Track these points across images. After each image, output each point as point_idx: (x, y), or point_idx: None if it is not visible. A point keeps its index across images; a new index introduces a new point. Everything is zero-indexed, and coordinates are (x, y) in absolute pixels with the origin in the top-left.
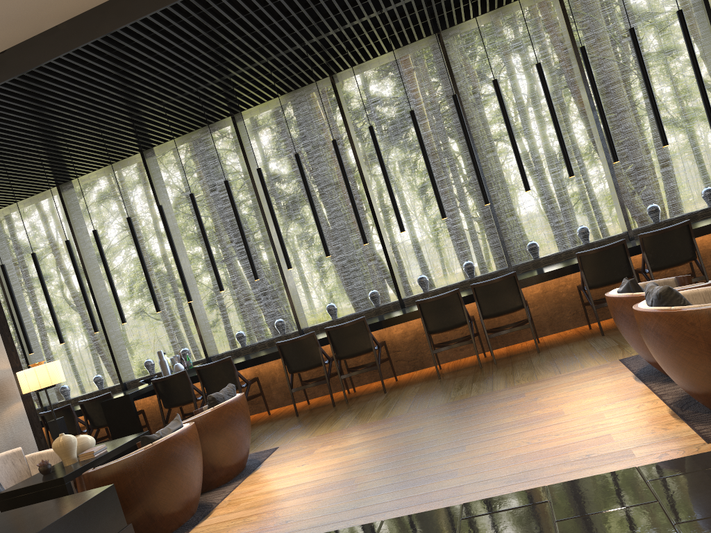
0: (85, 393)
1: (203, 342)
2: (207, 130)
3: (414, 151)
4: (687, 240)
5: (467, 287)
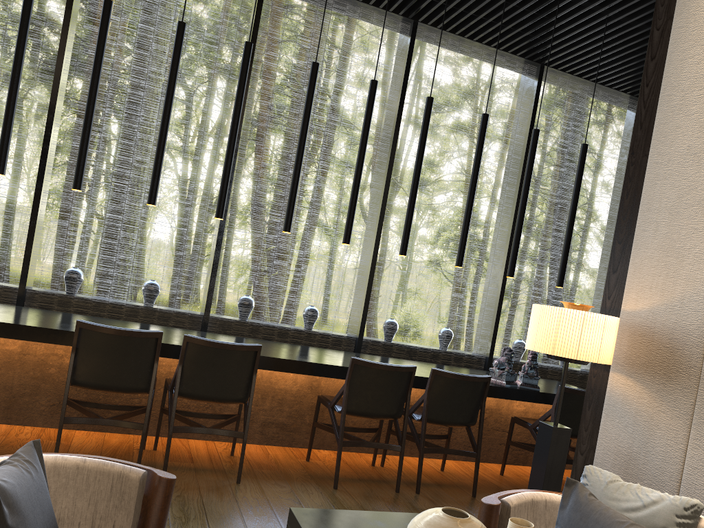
0: None
1: None
2: None
3: (65, 105)
4: (247, 372)
5: None
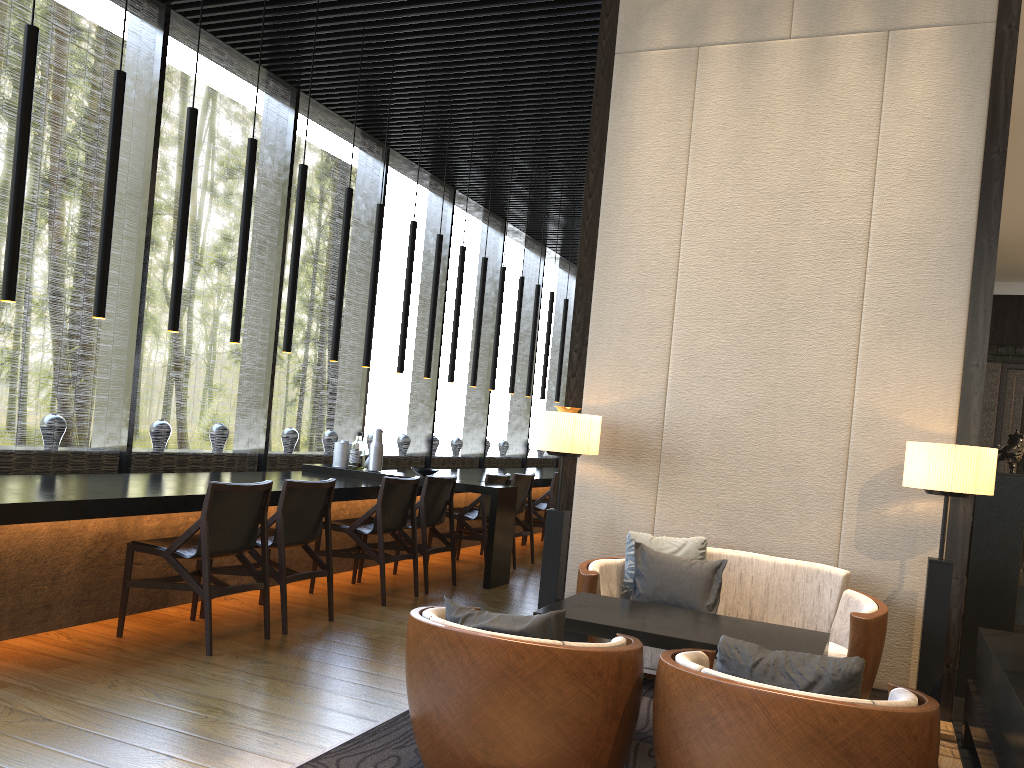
0: (32, 448)
1: (269, 427)
2: (360, 138)
3: None
4: None
5: (459, 464)
